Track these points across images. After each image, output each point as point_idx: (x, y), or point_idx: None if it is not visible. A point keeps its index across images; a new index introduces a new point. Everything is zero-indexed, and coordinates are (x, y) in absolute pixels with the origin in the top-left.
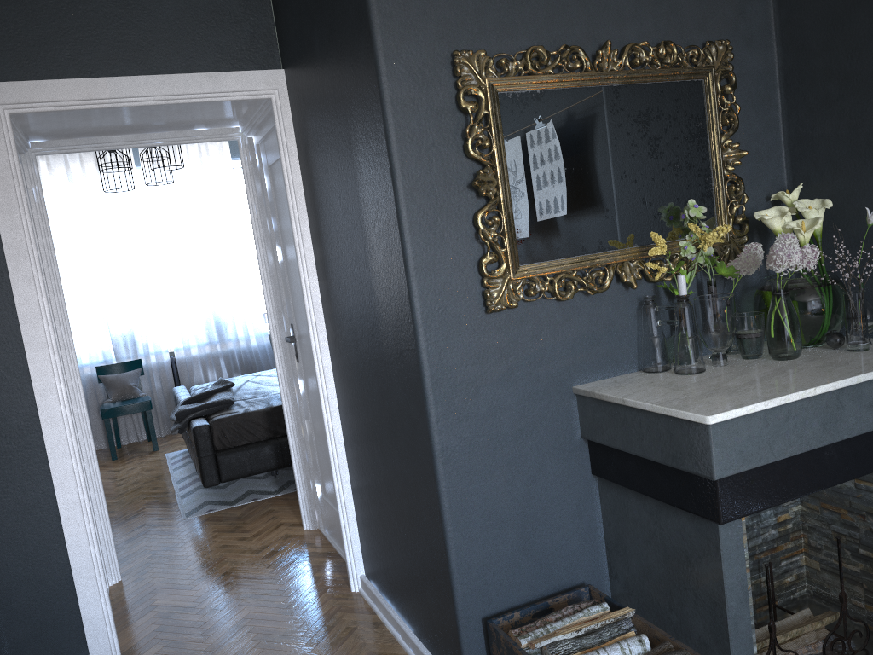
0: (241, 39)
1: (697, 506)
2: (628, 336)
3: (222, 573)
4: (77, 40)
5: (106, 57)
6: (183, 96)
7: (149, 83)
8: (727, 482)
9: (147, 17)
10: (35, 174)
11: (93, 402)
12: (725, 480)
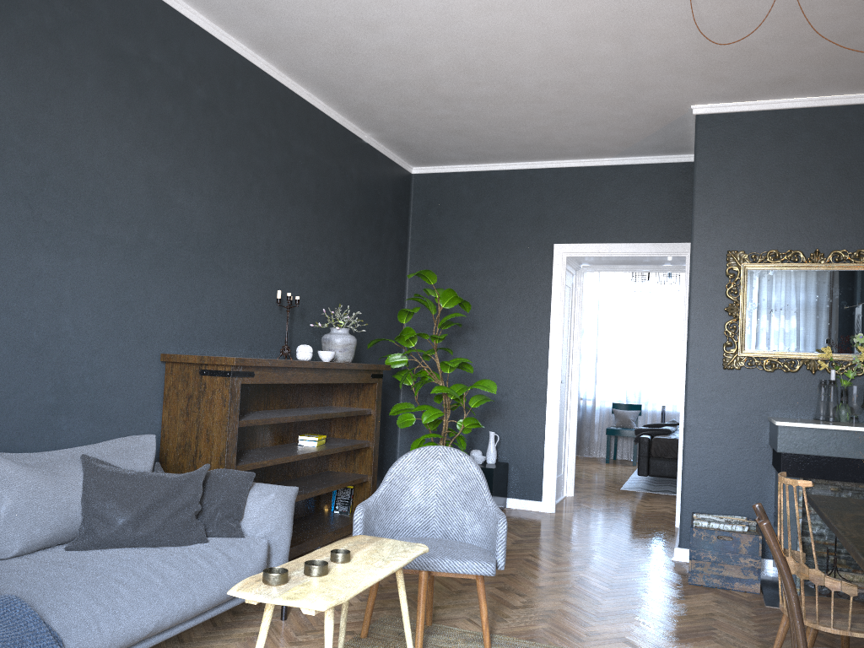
0: (676, 227)
1: (778, 468)
2: (810, 399)
3: (620, 506)
4: (600, 226)
5: (610, 234)
6: (641, 253)
7: (626, 246)
8: (787, 456)
9: (632, 217)
10: (580, 280)
11: (606, 425)
12: (786, 455)
